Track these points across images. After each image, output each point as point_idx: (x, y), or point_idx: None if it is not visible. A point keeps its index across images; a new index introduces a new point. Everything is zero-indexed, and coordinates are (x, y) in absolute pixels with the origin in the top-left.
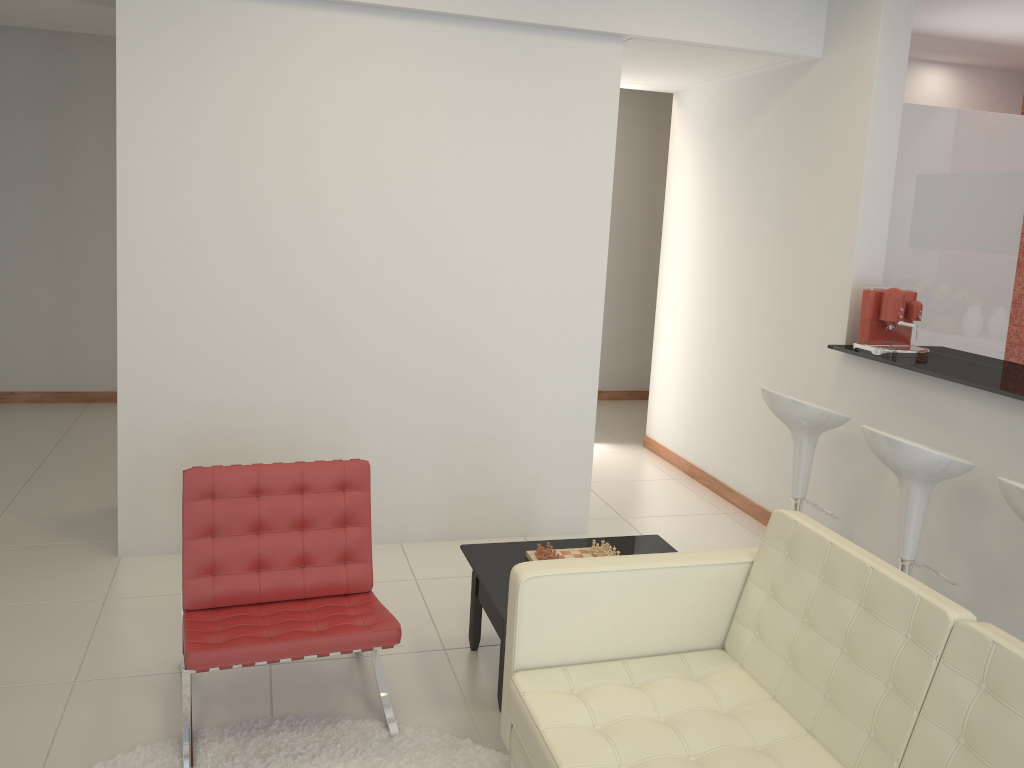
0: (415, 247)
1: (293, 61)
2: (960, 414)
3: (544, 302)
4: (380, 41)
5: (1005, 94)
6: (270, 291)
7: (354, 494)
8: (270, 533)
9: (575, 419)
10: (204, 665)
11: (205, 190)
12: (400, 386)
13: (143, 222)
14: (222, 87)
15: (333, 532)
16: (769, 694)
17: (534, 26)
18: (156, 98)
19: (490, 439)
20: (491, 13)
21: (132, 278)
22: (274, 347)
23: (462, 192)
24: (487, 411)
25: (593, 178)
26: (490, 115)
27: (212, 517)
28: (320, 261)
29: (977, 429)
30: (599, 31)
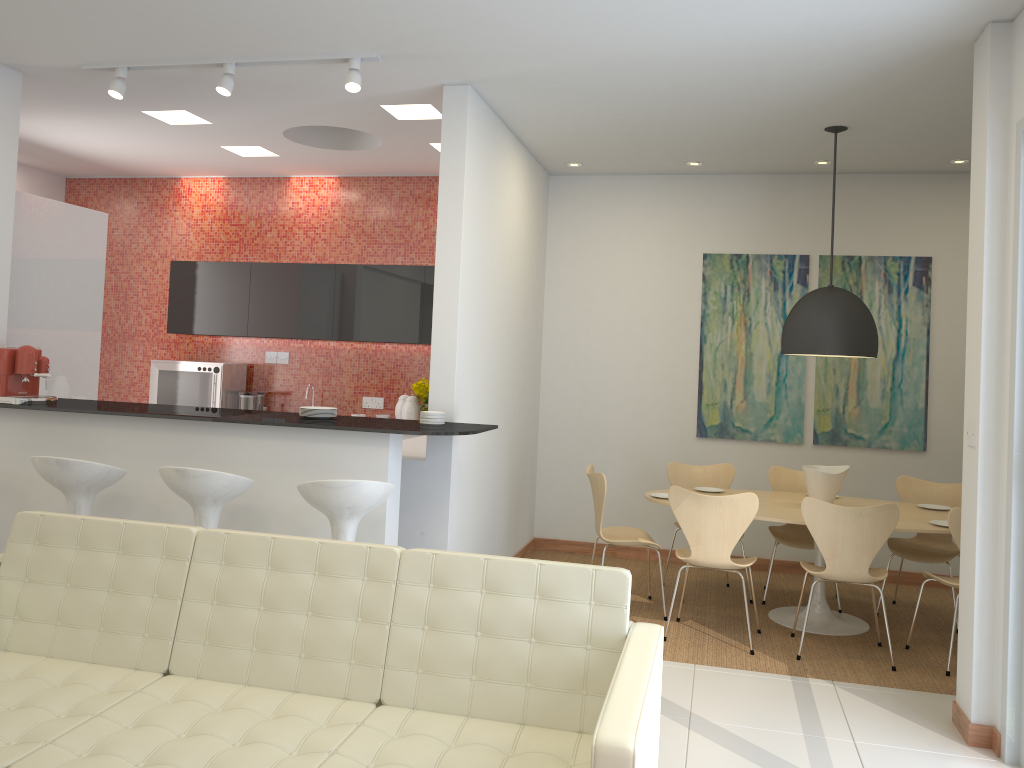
0: None
1: None
2: (101, 440)
3: None
4: None
5: (51, 192)
6: None
7: None
8: None
9: None
10: None
11: None
12: None
13: None
14: None
15: None
16: (43, 656)
17: None
18: None
19: None
20: None
21: None
22: None
23: None
24: None
25: None
26: None
27: None
28: None
29: (117, 449)
30: None
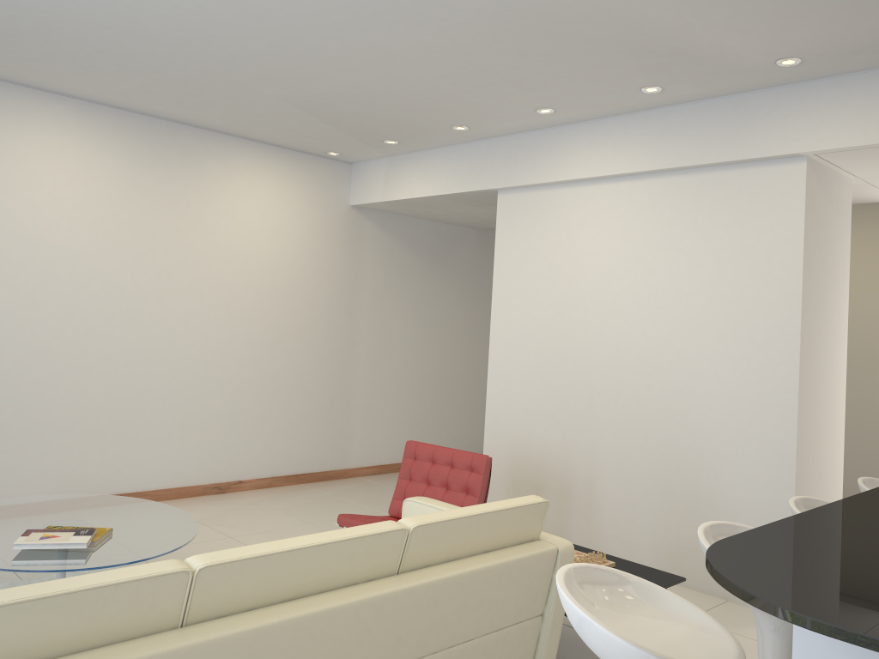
0: (641, 337)
1: (573, 219)
2: None
3: (740, 386)
4: (620, 197)
5: None
6: (556, 365)
7: (475, 475)
8: (431, 485)
9: (773, 499)
10: (341, 523)
11: (528, 302)
12: (630, 442)
13: (500, 321)
14: (538, 241)
15: (458, 494)
16: None
17: (726, 164)
18: (509, 251)
19: (696, 500)
20: (684, 163)
21: (494, 354)
22: (557, 403)
23: (673, 296)
24: (694, 475)
25: (782, 278)
26: (693, 236)
27: (410, 468)
28: (583, 346)
29: None
30: (773, 156)
